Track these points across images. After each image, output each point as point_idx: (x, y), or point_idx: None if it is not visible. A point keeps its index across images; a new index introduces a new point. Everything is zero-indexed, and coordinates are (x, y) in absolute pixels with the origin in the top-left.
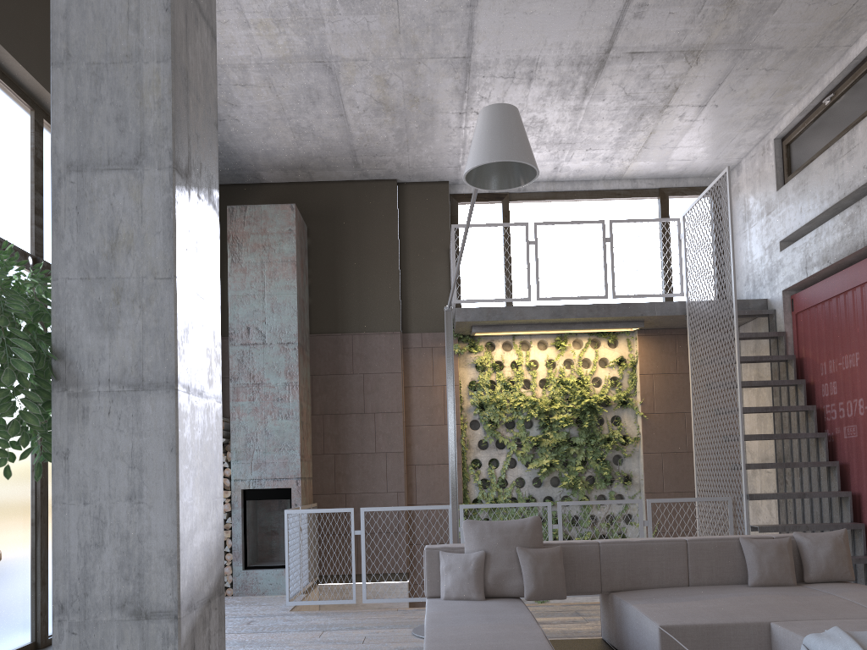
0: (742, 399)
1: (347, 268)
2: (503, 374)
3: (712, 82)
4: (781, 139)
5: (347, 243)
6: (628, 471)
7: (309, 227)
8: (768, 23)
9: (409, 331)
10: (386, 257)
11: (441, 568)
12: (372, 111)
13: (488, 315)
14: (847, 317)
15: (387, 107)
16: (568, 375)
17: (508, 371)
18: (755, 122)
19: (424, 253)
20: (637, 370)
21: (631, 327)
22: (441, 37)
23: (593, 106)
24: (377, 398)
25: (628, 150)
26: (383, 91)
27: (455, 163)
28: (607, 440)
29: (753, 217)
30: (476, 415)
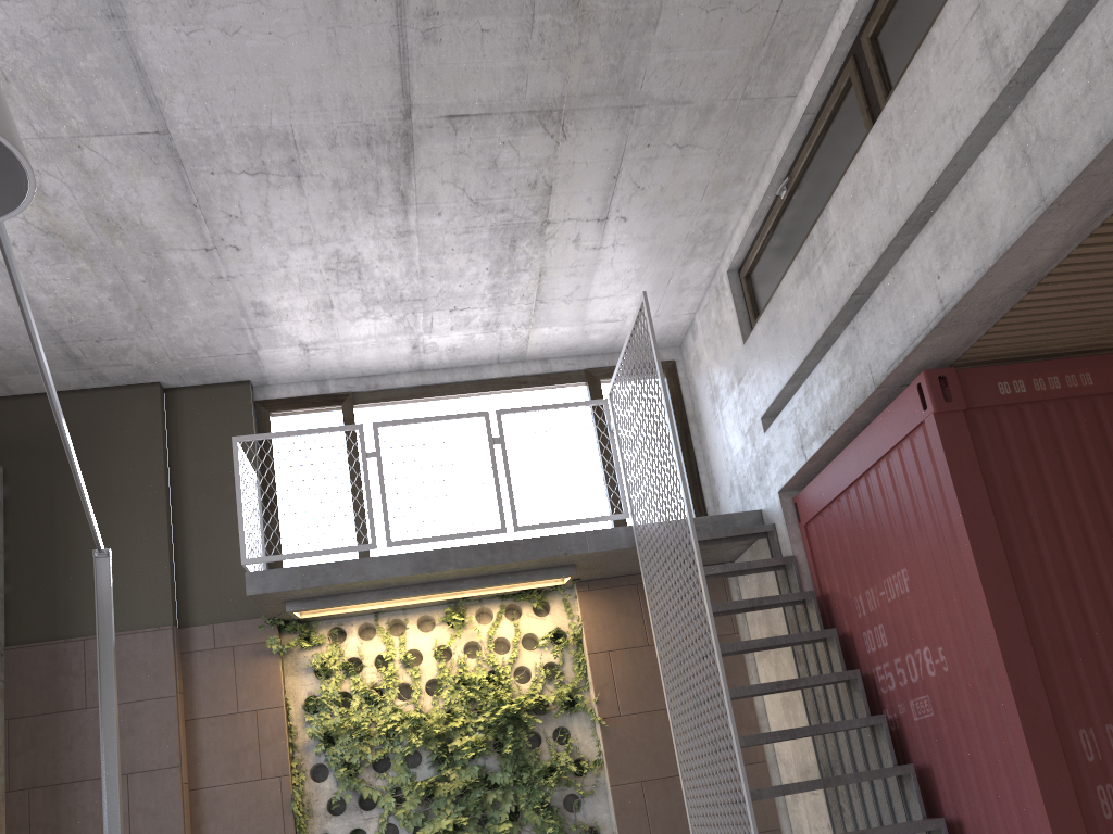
0: (758, 676)
1: (75, 529)
2: (363, 679)
3: (602, 173)
4: (737, 271)
5: (75, 487)
6: (593, 821)
7: (7, 467)
8: (653, 51)
9: (192, 623)
10: (144, 505)
11: None
12: (45, 251)
13: (304, 579)
14: (878, 513)
15: (69, 243)
16: (474, 668)
17: (371, 674)
18: (694, 246)
19: (214, 494)
20: (585, 647)
21: (555, 576)
22: (93, 89)
23: (427, 226)
24: (131, 746)
25: (517, 307)
26: (44, 210)
27: (245, 347)
28: (553, 770)
29: (723, 391)
30: (320, 754)
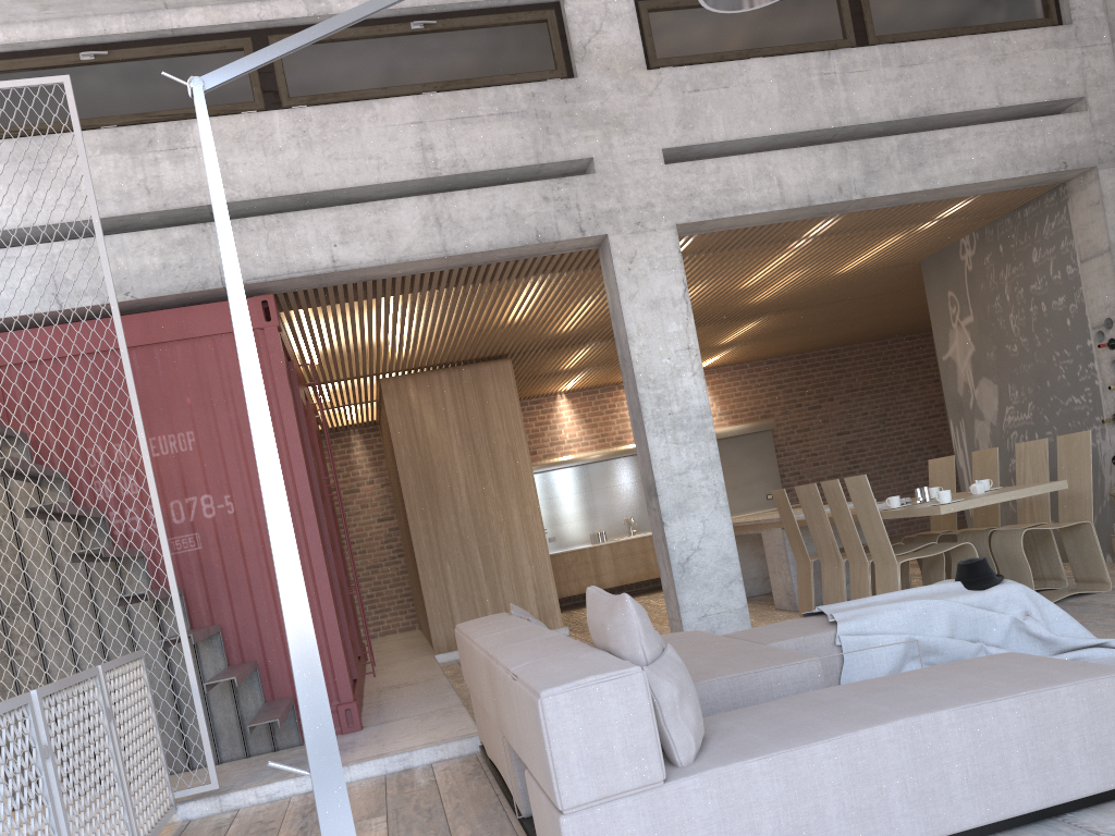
0: None
1: None
2: None
3: None
4: None
5: None
6: None
7: None
8: None
9: None
10: None
11: (669, 698)
12: None
13: None
14: (160, 382)
15: None
16: None
17: None
18: None
19: None
20: None
21: None
22: None
23: None
24: None
25: None
26: None
27: None
28: None
29: None
30: None
